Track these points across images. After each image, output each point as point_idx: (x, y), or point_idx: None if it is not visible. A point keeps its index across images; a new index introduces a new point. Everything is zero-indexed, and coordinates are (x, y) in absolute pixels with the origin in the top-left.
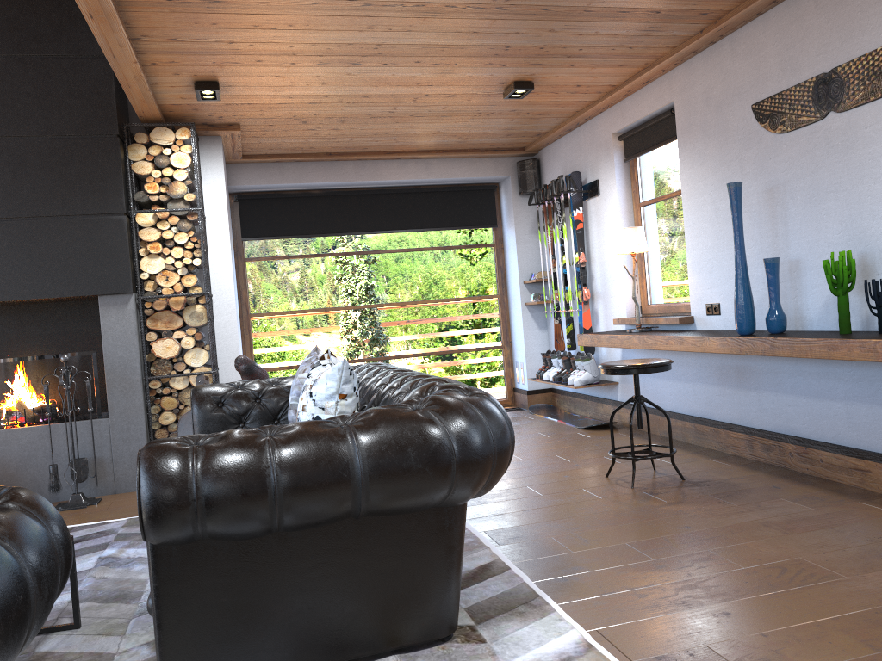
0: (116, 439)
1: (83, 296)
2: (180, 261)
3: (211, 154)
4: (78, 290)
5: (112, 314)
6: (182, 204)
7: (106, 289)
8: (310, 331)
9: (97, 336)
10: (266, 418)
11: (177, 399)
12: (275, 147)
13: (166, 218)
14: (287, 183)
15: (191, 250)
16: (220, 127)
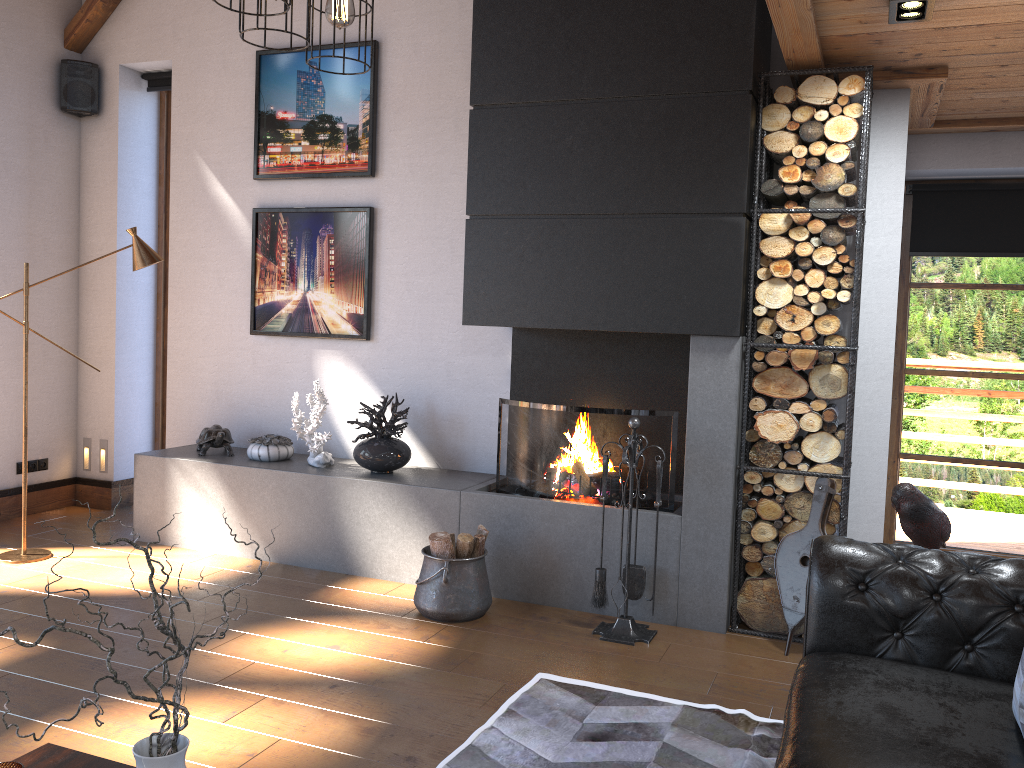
0: (687, 548)
1: (670, 333)
2: (816, 292)
3: (889, 119)
4: (665, 324)
5: (705, 365)
6: (832, 201)
7: (702, 327)
8: (1001, 409)
9: (684, 387)
10: (948, 637)
11: (782, 507)
12: (994, 106)
13: (805, 222)
14: (1002, 167)
15: (835, 275)
16: (912, 74)
